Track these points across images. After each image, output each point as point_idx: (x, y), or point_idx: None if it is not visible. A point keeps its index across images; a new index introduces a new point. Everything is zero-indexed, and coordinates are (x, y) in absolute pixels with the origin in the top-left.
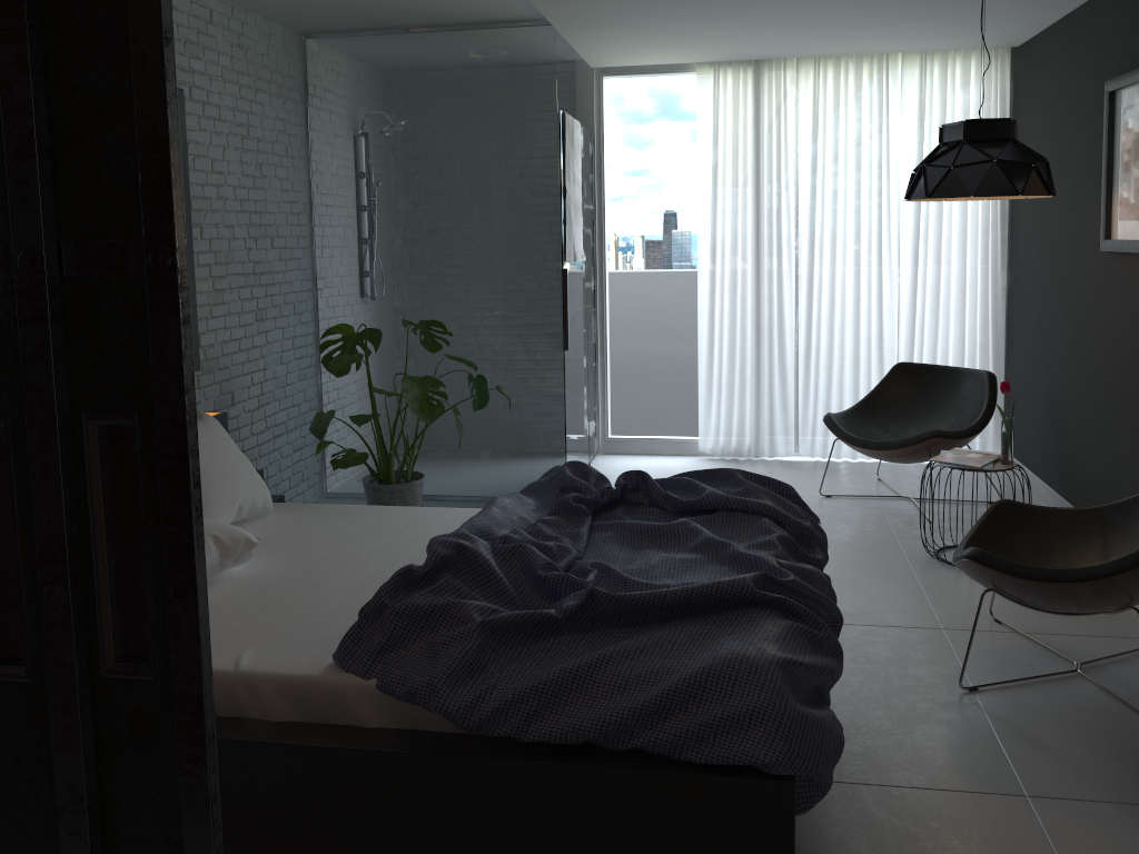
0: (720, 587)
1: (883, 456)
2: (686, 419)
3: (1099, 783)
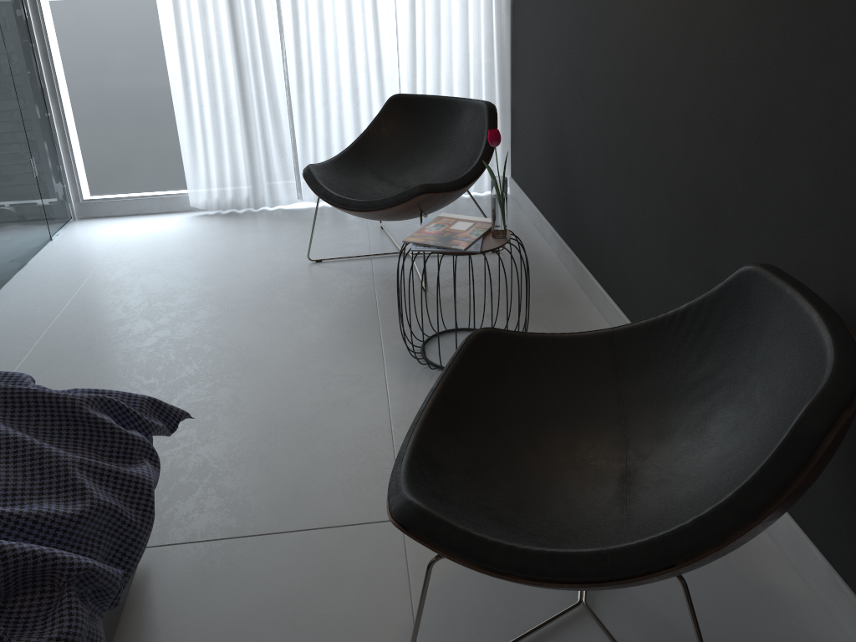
0: None
1: (369, 217)
2: (175, 171)
3: None
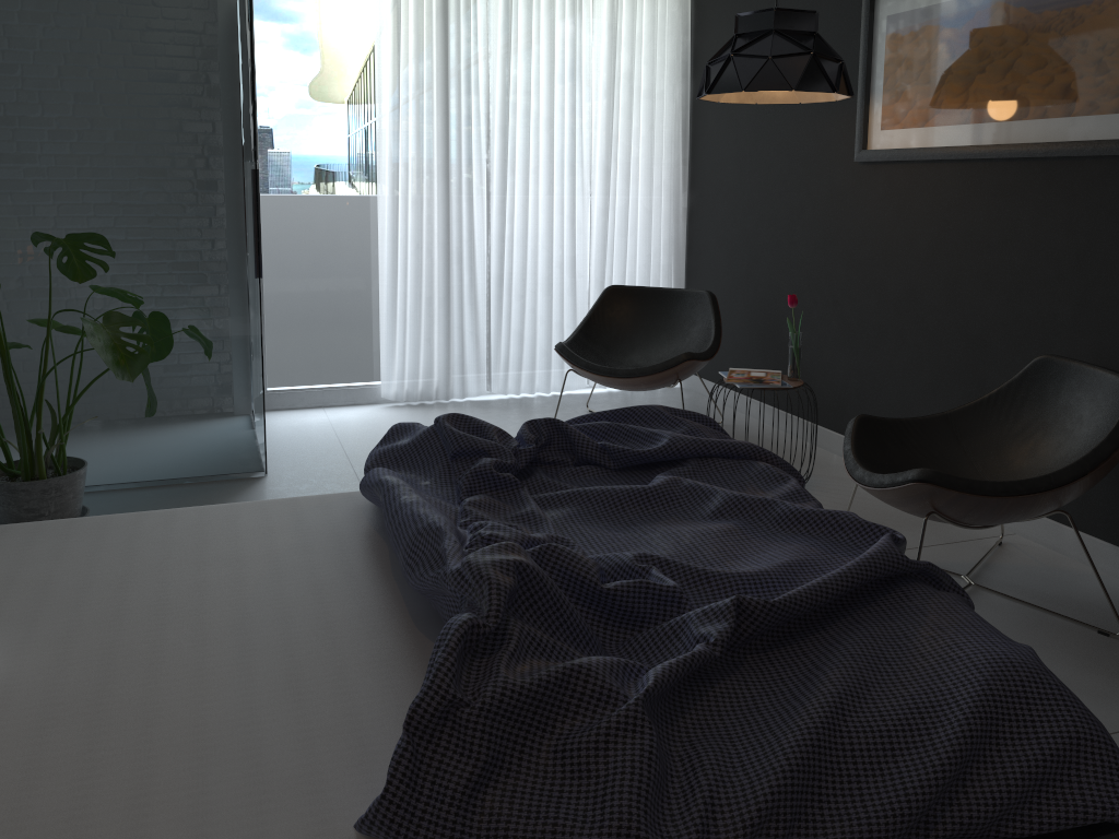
0: (877, 564)
1: (631, 384)
2: (362, 362)
3: None
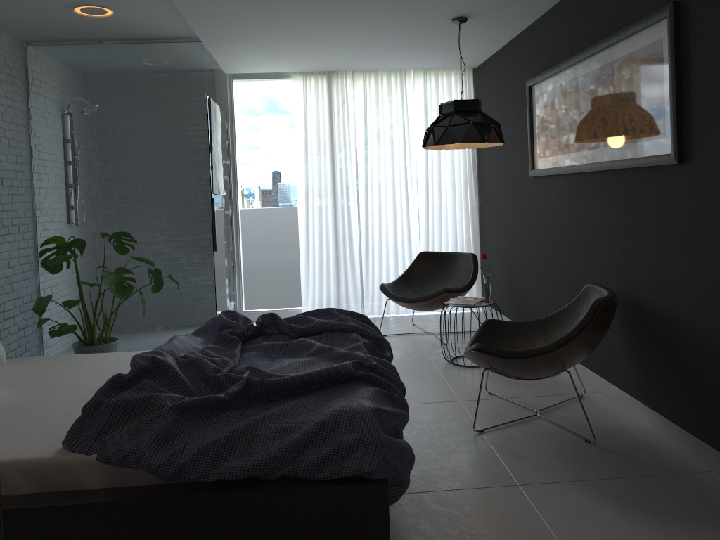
0: (331, 370)
1: (416, 306)
2: (294, 296)
3: (557, 472)
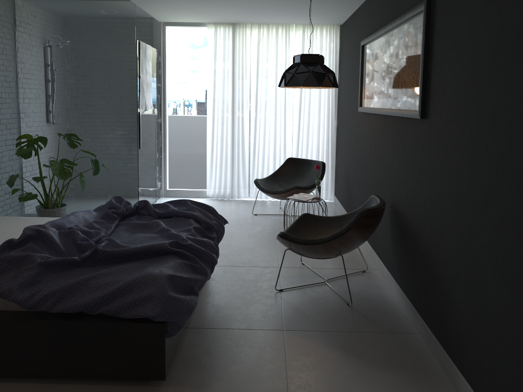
0: (153, 246)
1: (276, 197)
2: (202, 181)
3: (314, 324)
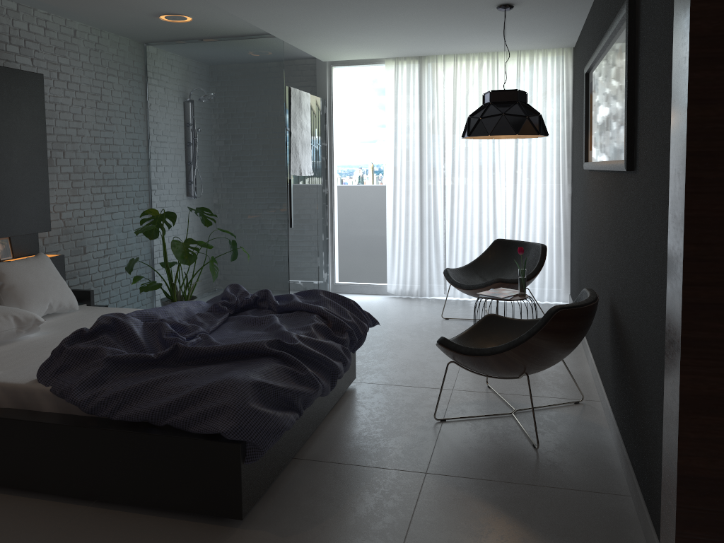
0: (246, 345)
1: (472, 294)
2: (382, 273)
3: (473, 469)
